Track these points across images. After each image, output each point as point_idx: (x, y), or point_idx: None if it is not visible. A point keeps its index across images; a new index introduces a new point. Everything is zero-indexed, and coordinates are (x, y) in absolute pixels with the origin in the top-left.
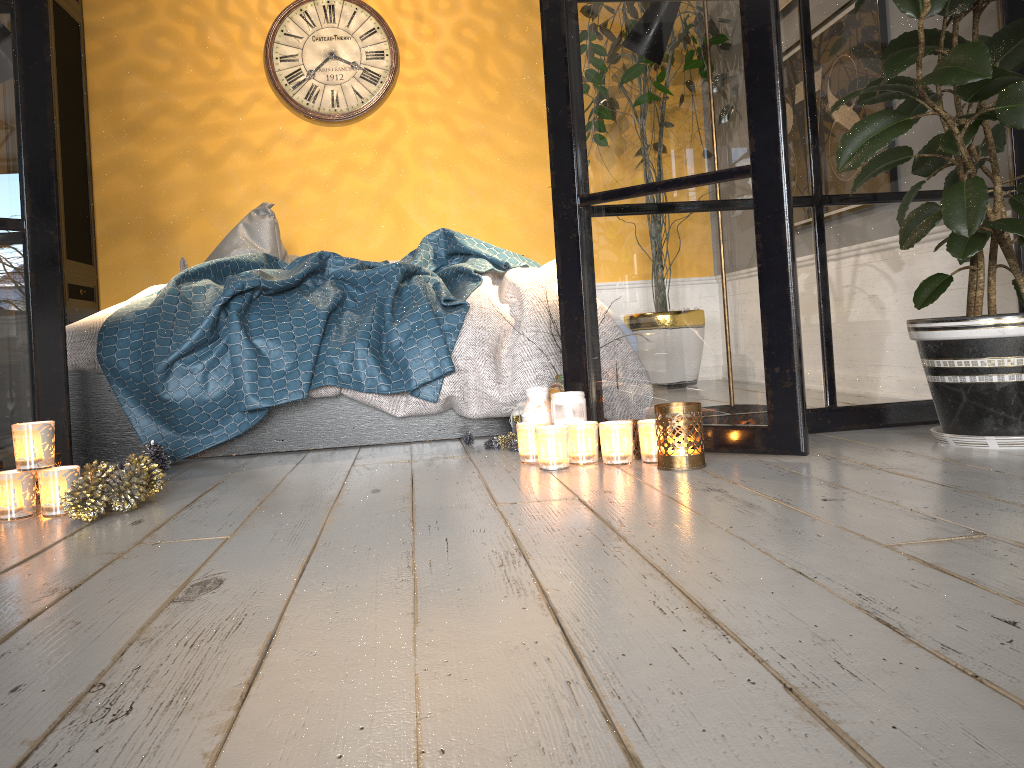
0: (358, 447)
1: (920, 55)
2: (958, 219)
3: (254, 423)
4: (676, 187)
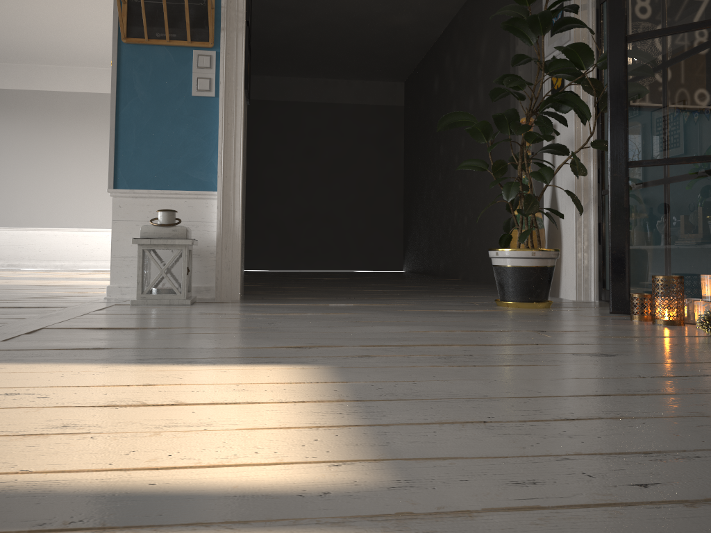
0: None
1: None
2: None
3: None
4: None
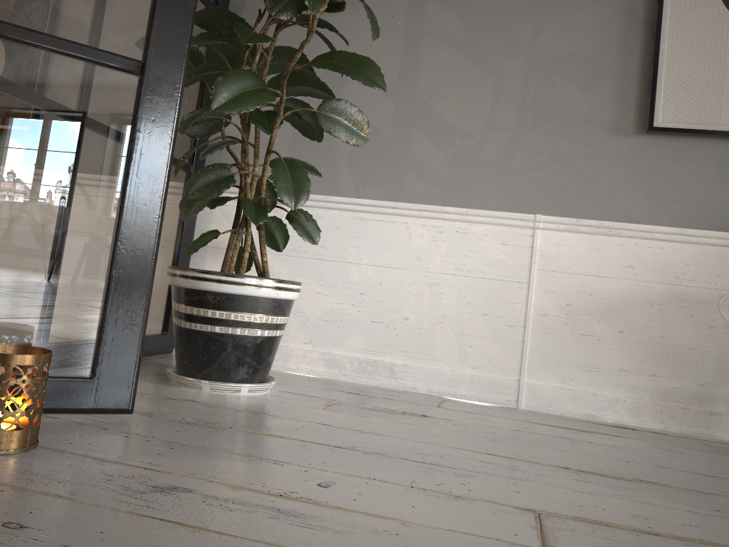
0: None
1: (308, 41)
2: (288, 192)
3: None
4: (30, 41)
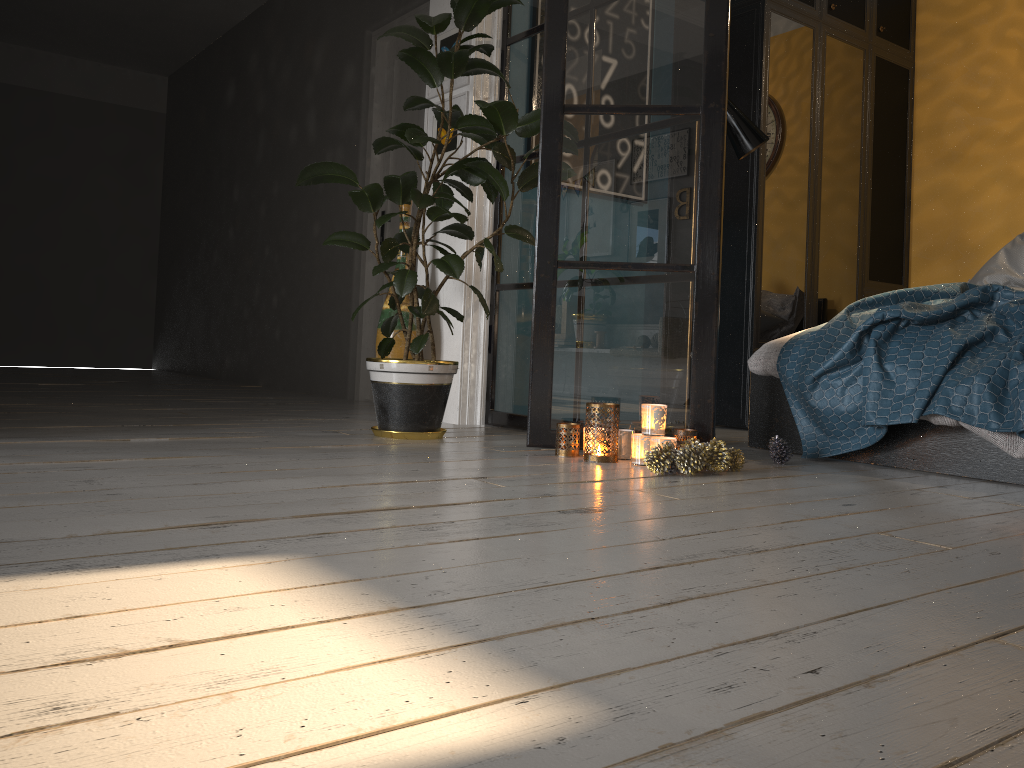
0: (982, 481)
1: None
2: None
3: (878, 438)
4: None
